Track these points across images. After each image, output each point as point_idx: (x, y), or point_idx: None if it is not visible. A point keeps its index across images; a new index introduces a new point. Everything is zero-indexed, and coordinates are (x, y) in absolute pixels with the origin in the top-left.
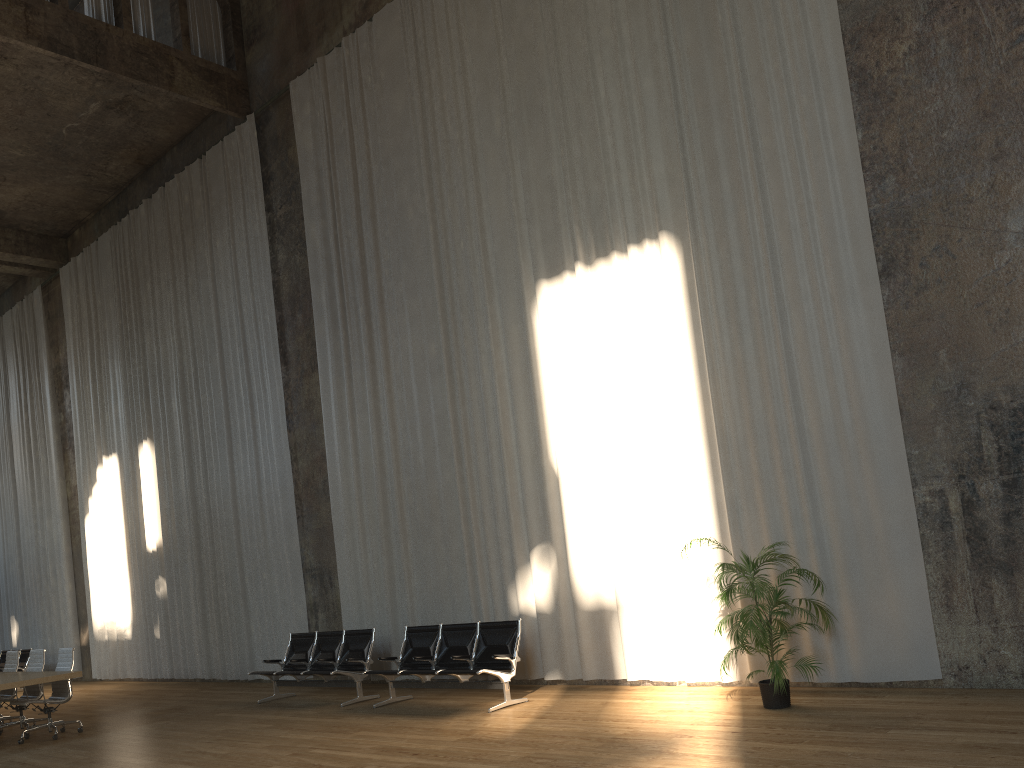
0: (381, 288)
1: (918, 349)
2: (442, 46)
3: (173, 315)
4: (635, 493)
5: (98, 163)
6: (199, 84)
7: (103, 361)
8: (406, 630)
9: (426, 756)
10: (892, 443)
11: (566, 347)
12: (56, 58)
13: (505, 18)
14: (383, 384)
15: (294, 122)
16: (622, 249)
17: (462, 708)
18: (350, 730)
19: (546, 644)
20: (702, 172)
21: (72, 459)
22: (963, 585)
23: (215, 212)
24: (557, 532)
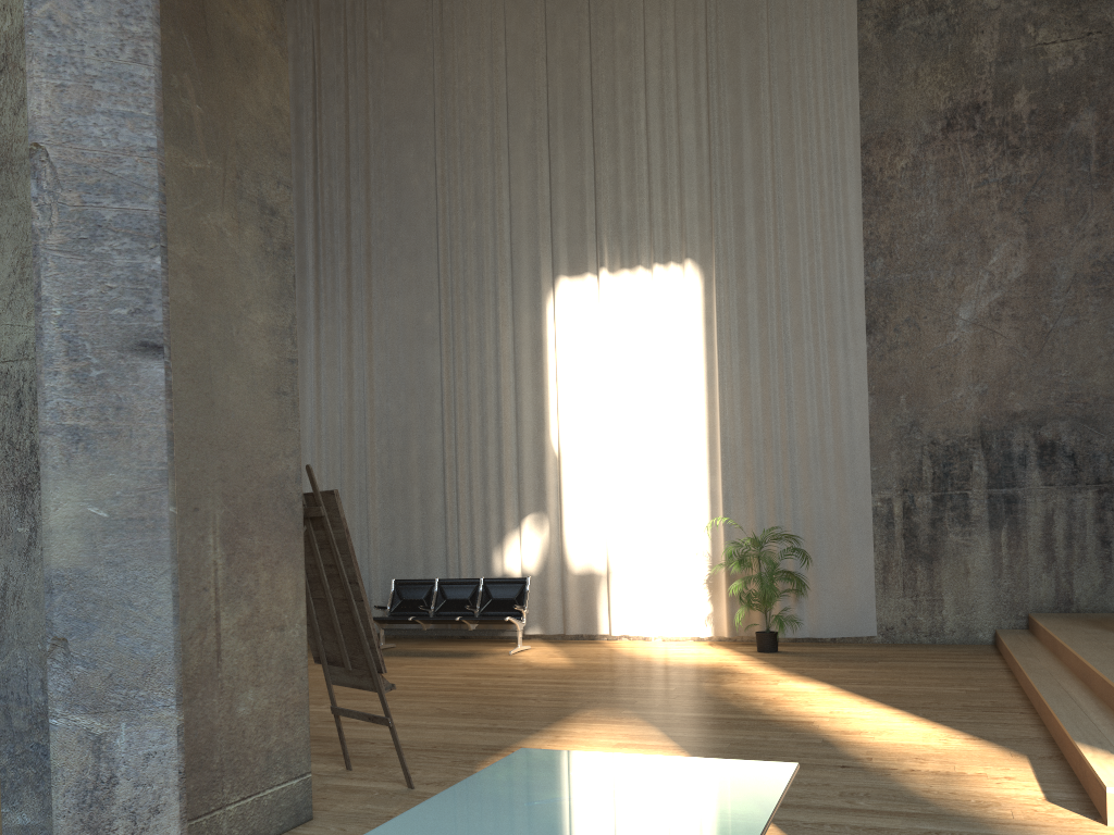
0: (370, 247)
1: (885, 392)
2: (473, 29)
3: None
4: (635, 477)
5: None
6: None
7: None
8: (394, 583)
9: (525, 677)
10: (861, 460)
11: (580, 341)
12: None
13: (549, 25)
14: (364, 343)
15: None
16: (646, 265)
17: (473, 652)
18: (391, 665)
19: (530, 602)
20: (730, 218)
21: None
22: (896, 569)
23: None
24: (551, 504)
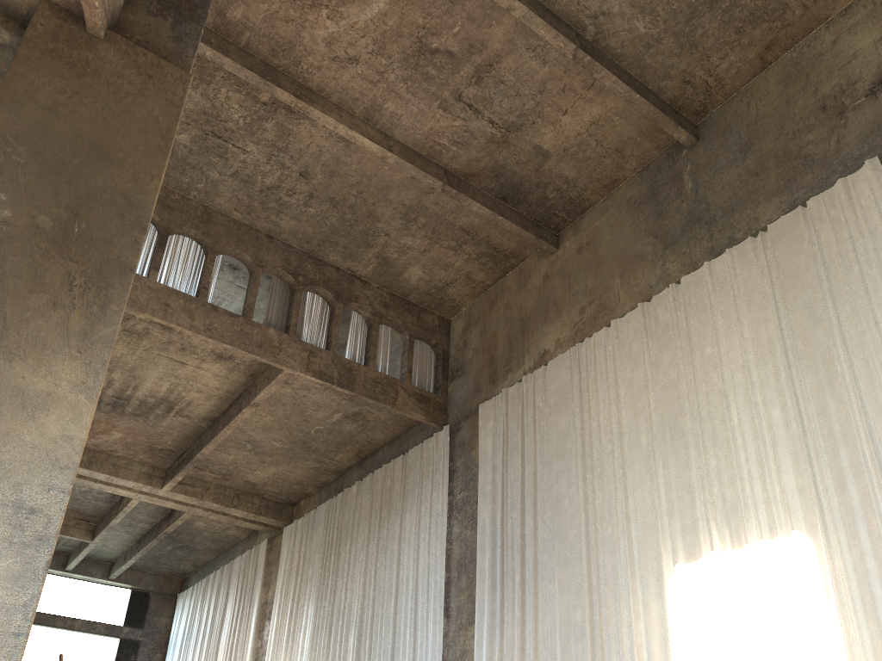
0: (536, 560)
1: None
2: (601, 383)
3: (362, 569)
4: None
5: (329, 454)
6: (413, 403)
7: (301, 600)
8: None
9: None
10: None
11: (703, 625)
12: (320, 384)
13: (653, 365)
14: (530, 642)
15: (479, 432)
16: (756, 543)
17: None
18: None
19: None
20: (830, 484)
21: None
22: None
23: (408, 493)
24: None
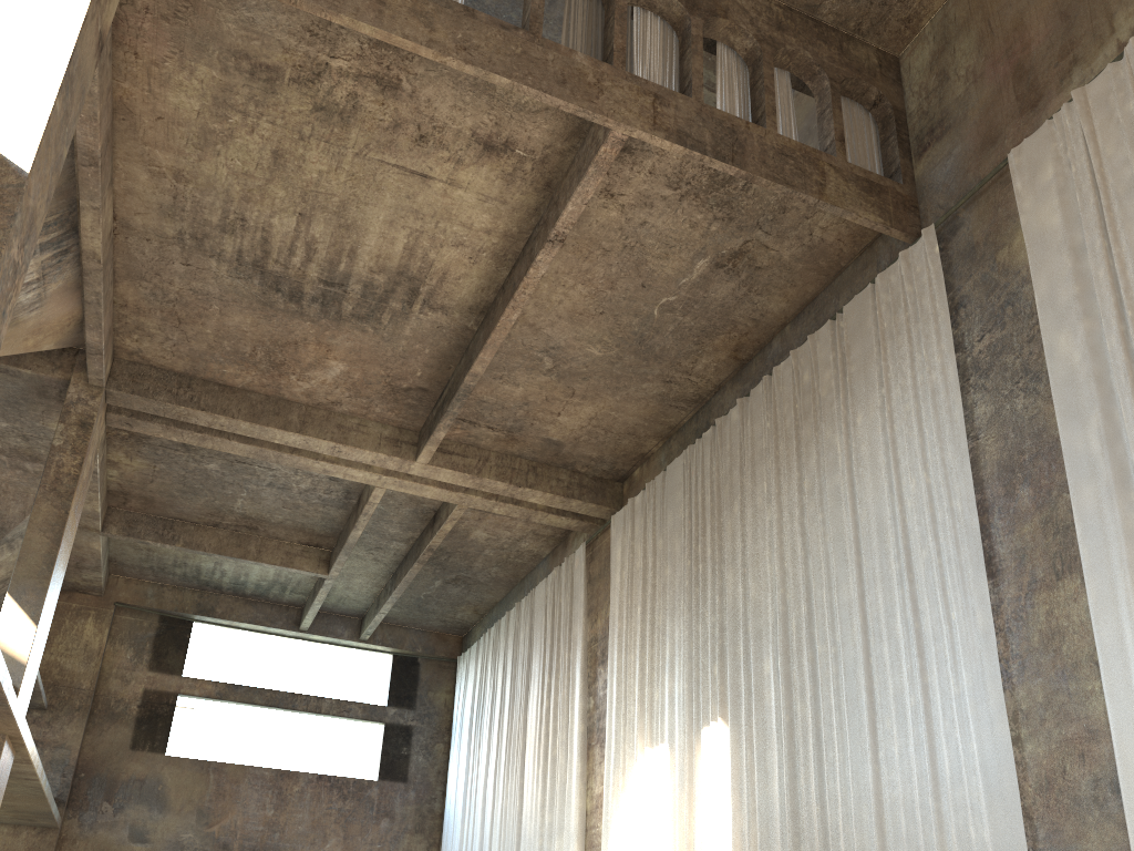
0: None
1: None
2: None
3: (775, 535)
4: None
5: (684, 361)
6: (856, 195)
7: (658, 619)
8: None
9: None
10: None
11: None
12: (672, 187)
13: None
14: None
15: (1018, 201)
16: None
17: None
18: None
19: None
20: None
21: (598, 757)
22: None
23: (855, 379)
24: None
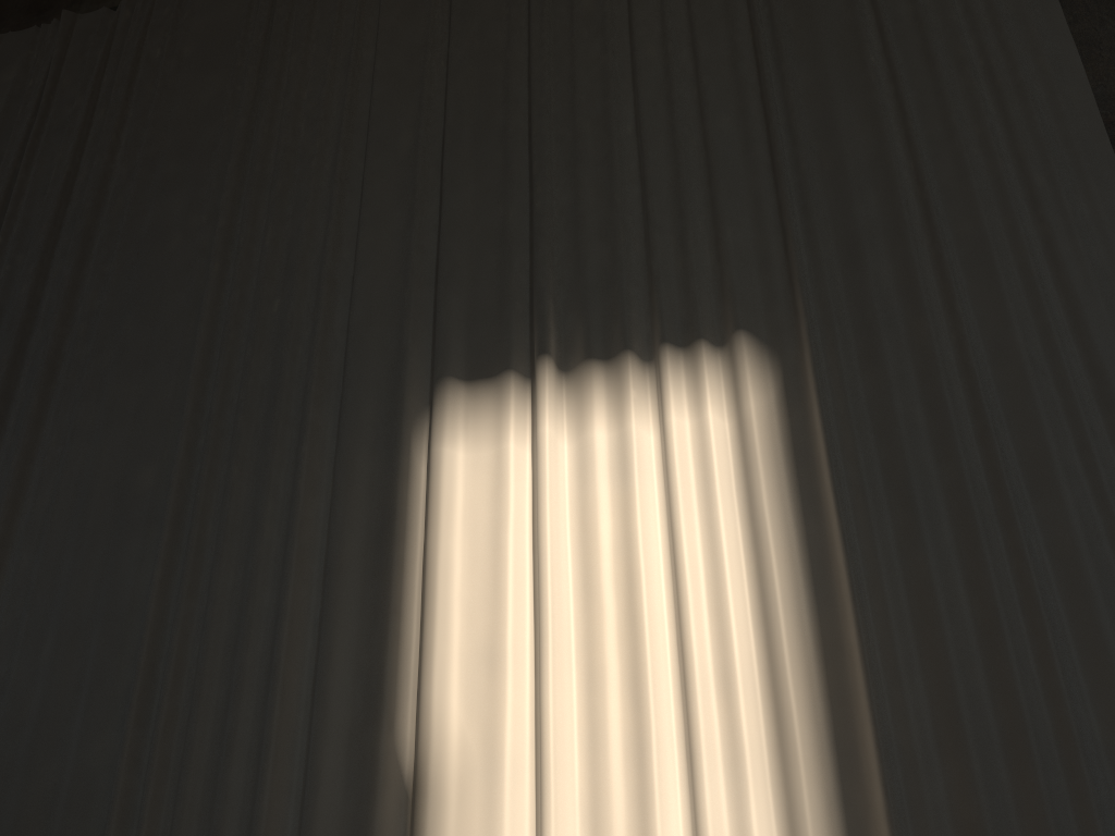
0: (58, 354)
1: None
2: (322, 30)
3: None
4: None
5: None
6: None
7: None
8: None
9: None
10: None
11: (486, 509)
12: None
13: (457, 12)
14: None
15: None
16: (642, 355)
17: None
18: None
19: None
20: (830, 255)
21: None
22: None
23: None
24: None
